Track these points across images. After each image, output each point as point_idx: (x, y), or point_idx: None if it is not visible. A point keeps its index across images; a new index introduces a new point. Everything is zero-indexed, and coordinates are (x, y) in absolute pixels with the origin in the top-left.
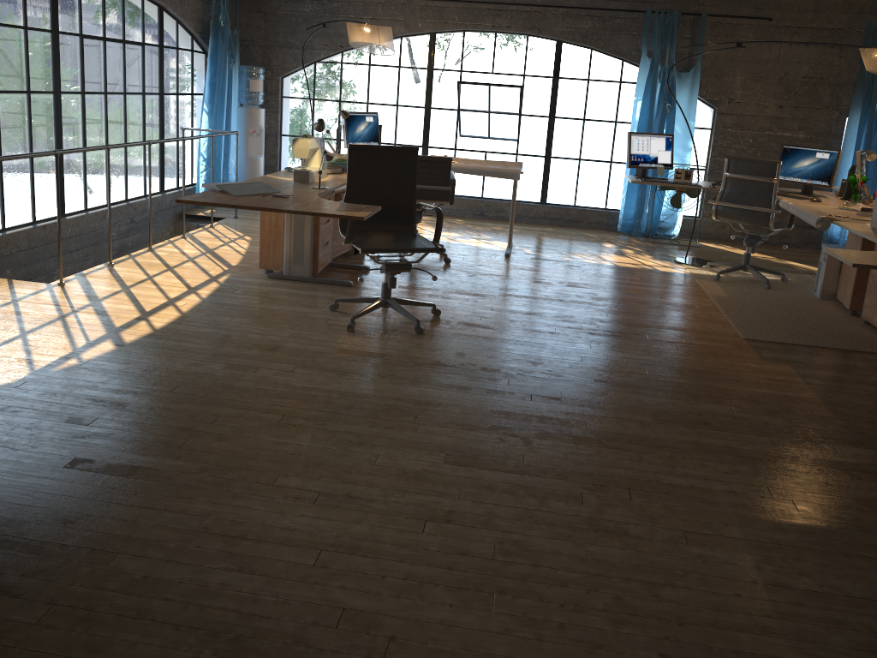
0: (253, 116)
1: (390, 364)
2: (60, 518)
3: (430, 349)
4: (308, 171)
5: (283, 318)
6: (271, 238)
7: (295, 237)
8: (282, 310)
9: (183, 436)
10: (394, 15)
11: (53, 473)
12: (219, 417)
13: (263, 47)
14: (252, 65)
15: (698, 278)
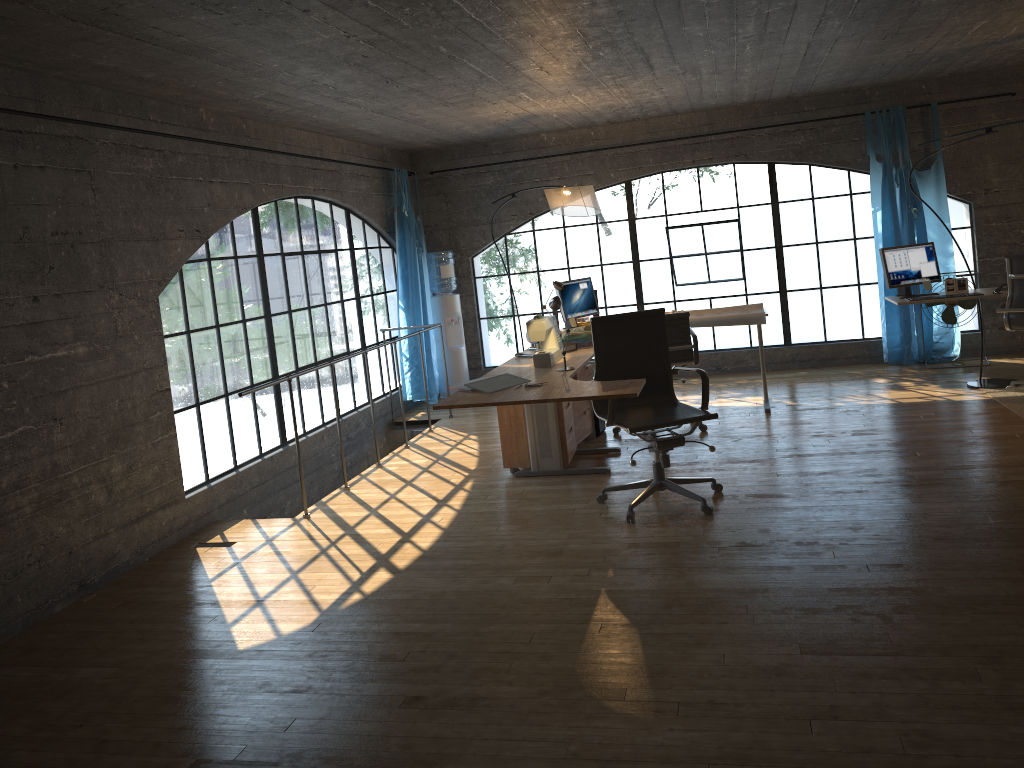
0: (448, 304)
1: (691, 552)
2: (421, 761)
3: (728, 529)
4: (549, 354)
5: (551, 518)
6: (512, 433)
7: (538, 428)
8: (546, 510)
9: (506, 660)
10: (582, 171)
11: (392, 714)
12: (534, 635)
13: (447, 229)
14: (438, 250)
15: (1006, 402)
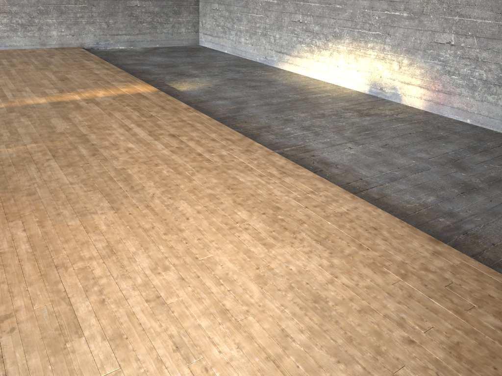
0: None
1: None
2: None
3: None
4: None
5: None
6: None
7: None
8: None
9: None
10: None
11: None
12: None
13: None
14: None
15: None
